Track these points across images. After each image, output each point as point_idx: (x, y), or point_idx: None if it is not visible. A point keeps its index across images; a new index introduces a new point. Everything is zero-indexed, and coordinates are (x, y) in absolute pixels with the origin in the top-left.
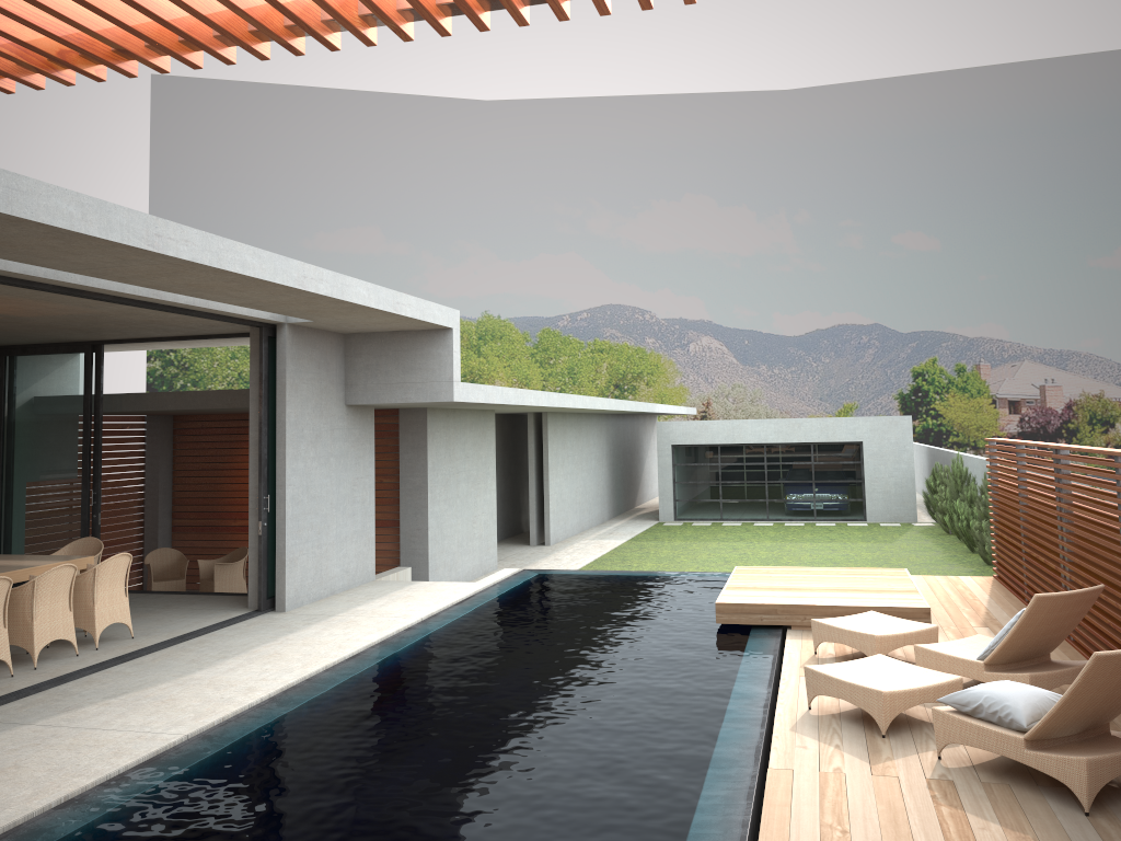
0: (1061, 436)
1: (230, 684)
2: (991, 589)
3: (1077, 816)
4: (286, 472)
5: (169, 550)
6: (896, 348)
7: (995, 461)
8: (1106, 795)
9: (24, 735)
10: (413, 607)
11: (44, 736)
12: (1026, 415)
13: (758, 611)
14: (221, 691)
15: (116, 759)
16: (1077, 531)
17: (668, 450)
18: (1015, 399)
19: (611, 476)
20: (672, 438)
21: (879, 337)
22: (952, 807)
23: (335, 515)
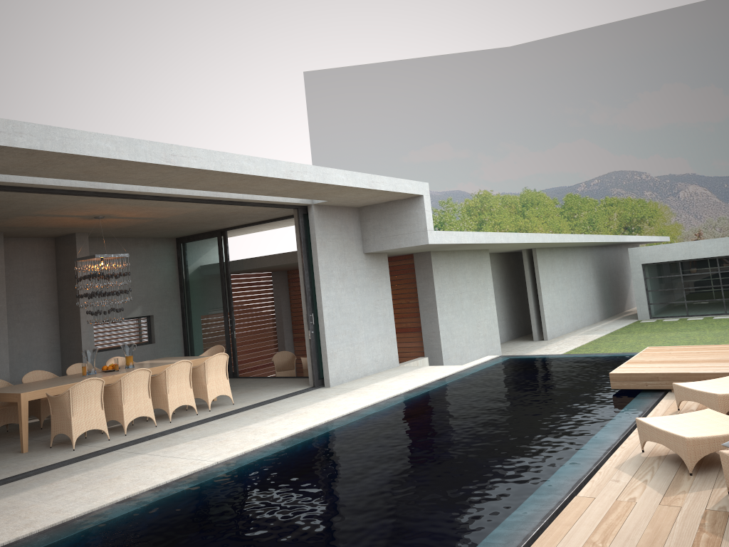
0: None
1: (264, 432)
2: None
3: None
4: (321, 298)
5: (286, 352)
6: None
7: None
8: None
9: (136, 460)
10: (409, 382)
11: (145, 461)
12: None
13: (643, 379)
14: (256, 435)
15: (169, 475)
16: None
17: (639, 268)
18: None
19: (599, 290)
20: (641, 259)
21: None
22: (713, 534)
23: (363, 324)
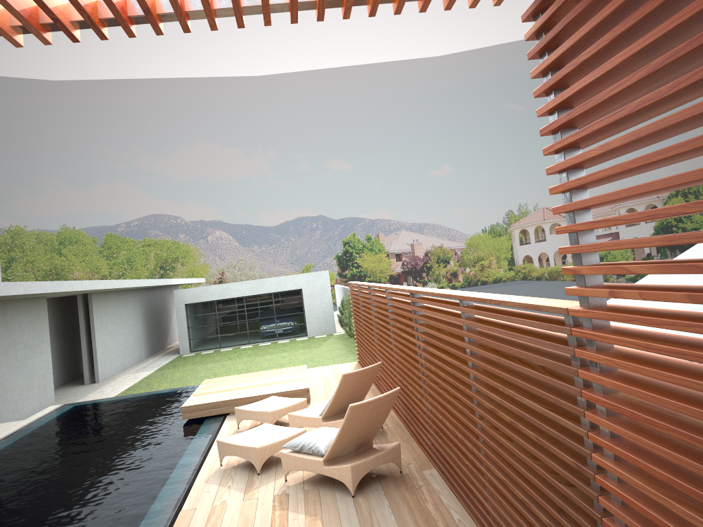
0: (424, 271)
1: None
2: (353, 369)
3: (348, 498)
4: None
5: None
6: (332, 229)
7: (351, 295)
8: (367, 482)
9: None
10: None
11: None
12: (405, 261)
13: (208, 407)
14: None
15: None
16: (378, 332)
17: (183, 308)
18: (399, 252)
19: (146, 329)
20: (185, 300)
21: (323, 223)
22: (282, 510)
23: None
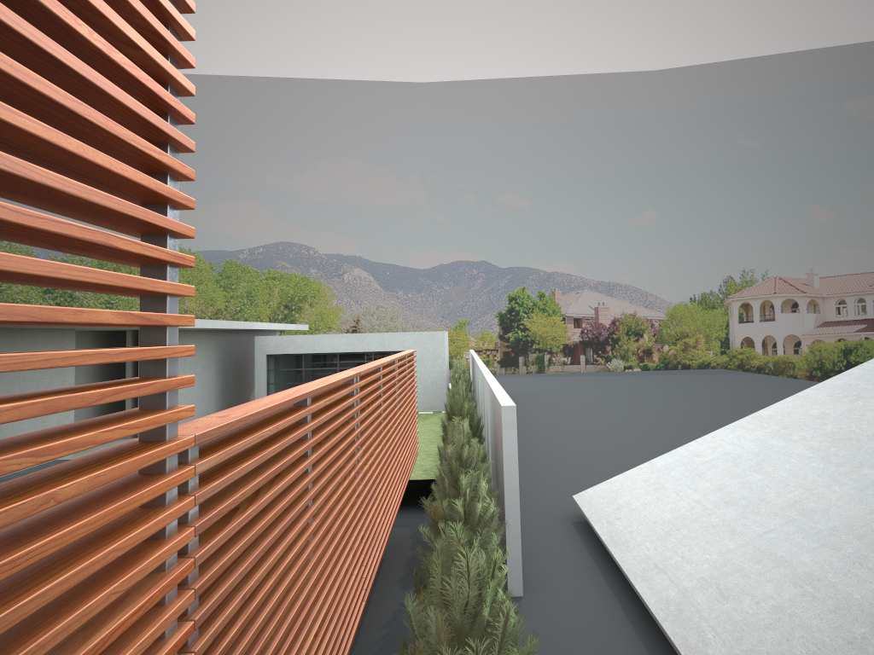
0: (608, 343)
1: None
2: None
3: None
4: None
5: None
6: (497, 279)
7: None
8: None
9: None
10: None
11: None
12: (585, 329)
13: None
14: None
15: None
16: None
17: (263, 359)
18: (578, 317)
19: (220, 380)
20: (267, 349)
21: (485, 271)
22: None
23: None
